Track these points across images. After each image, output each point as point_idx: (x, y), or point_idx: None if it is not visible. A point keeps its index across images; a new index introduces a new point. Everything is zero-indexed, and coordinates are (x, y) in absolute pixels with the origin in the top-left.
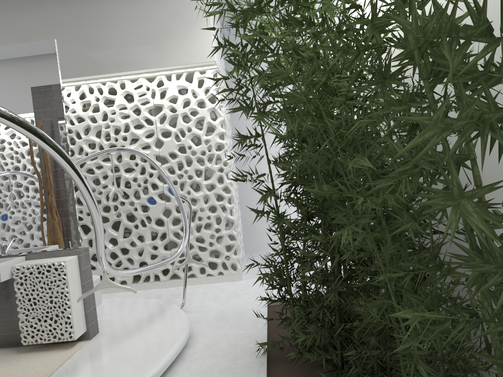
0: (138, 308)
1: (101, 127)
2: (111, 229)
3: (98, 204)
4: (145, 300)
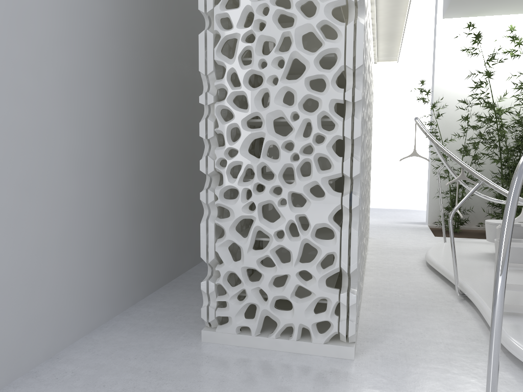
0: (466, 245)
1: None
2: None
3: None
4: (443, 244)
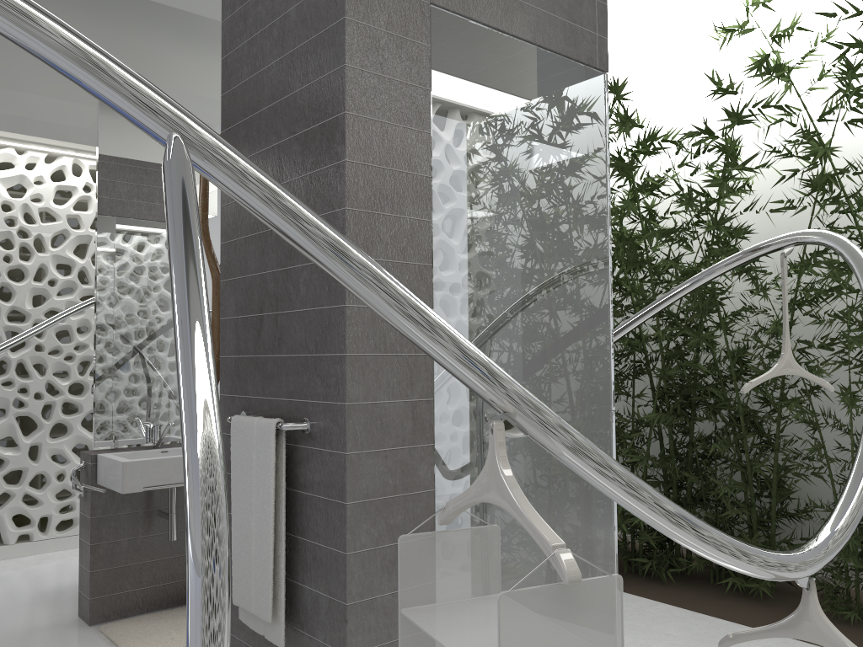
0: None
1: (89, 239)
2: (81, 427)
3: (62, 379)
4: None
